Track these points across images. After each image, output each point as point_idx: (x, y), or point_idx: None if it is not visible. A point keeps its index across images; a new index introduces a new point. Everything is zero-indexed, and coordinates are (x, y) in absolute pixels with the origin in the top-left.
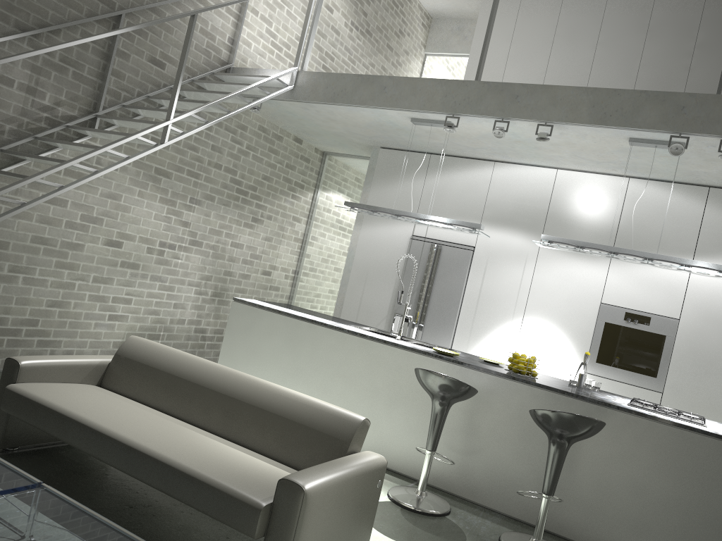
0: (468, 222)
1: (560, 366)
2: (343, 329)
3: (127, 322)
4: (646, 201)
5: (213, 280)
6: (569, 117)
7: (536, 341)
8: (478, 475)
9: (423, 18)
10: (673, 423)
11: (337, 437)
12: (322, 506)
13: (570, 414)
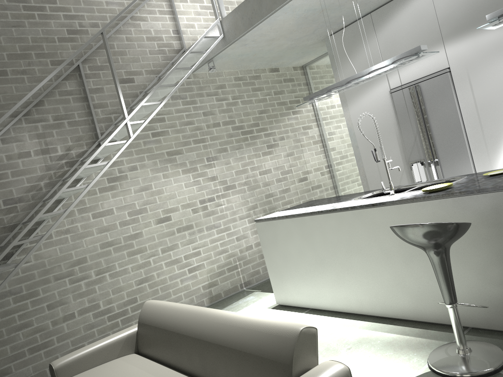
0: (407, 51)
1: None
2: (335, 209)
3: (205, 268)
4: None
5: (259, 206)
6: None
7: None
8: None
9: None
10: None
11: (280, 361)
12: None
13: None
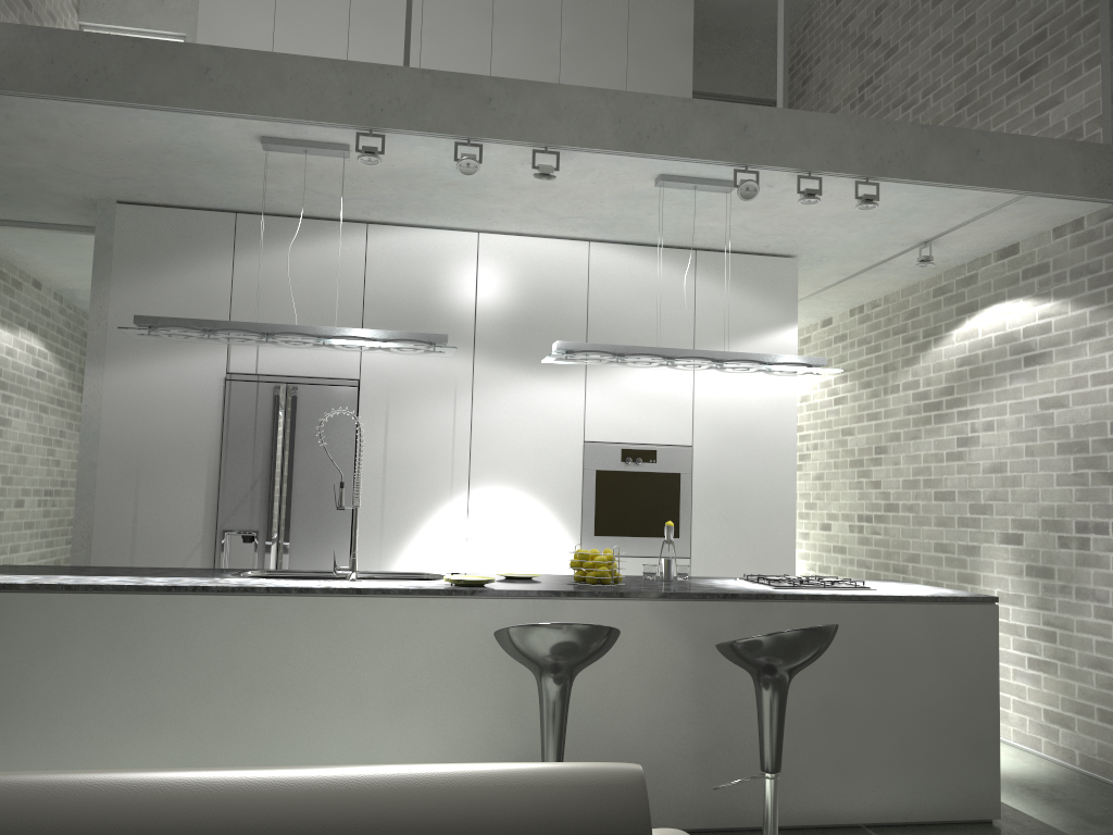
0: (423, 334)
1: (544, 555)
2: (253, 588)
3: None
4: (619, 277)
5: None
6: (585, 139)
7: (497, 523)
8: None
9: None
10: (859, 598)
11: (619, 832)
12: None
13: (812, 629)
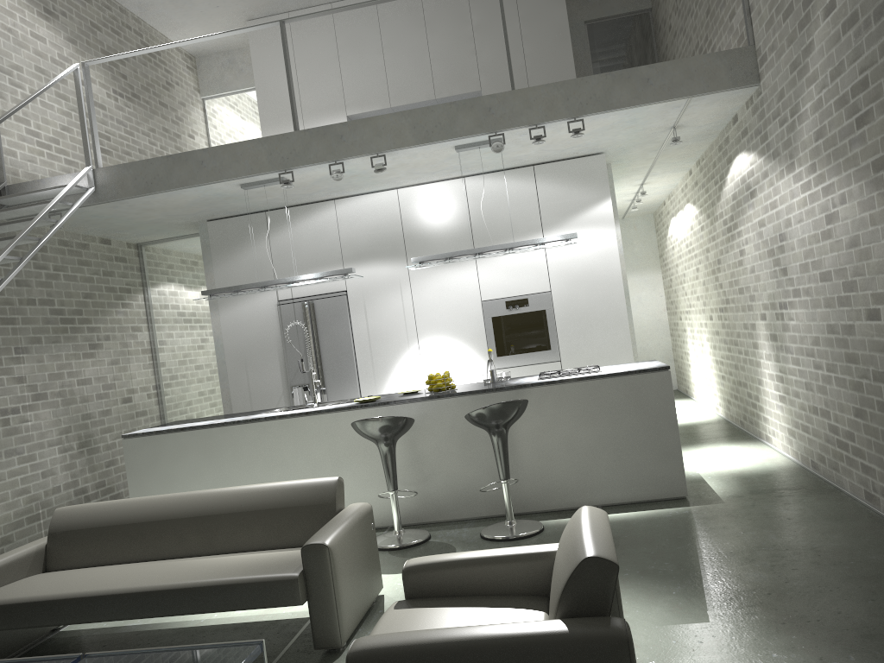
0: (339, 270)
1: (468, 373)
2: (259, 418)
3: None
4: (486, 195)
5: (74, 429)
6: (397, 143)
7: (438, 359)
8: (440, 496)
9: (186, 60)
10: (577, 379)
11: (322, 503)
12: (344, 555)
13: (499, 404)
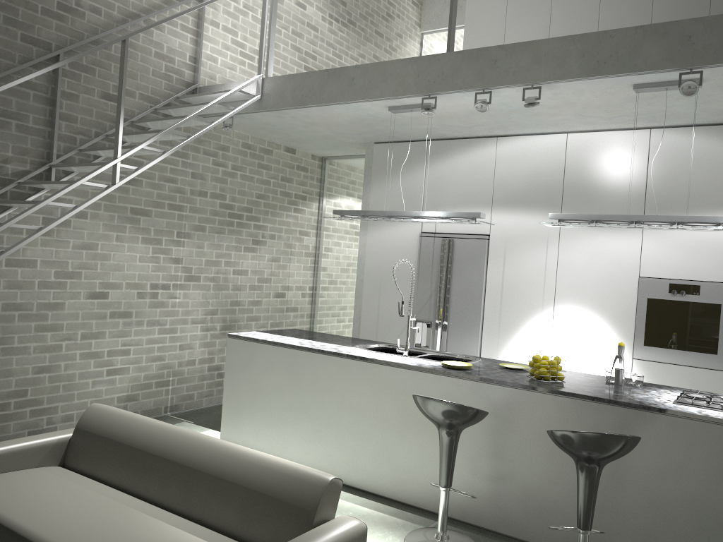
0: (466, 213)
1: (604, 355)
2: (341, 354)
3: (129, 374)
4: (674, 153)
5: (220, 313)
6: (557, 74)
7: (572, 330)
8: (509, 505)
9: None
10: None
11: (301, 506)
12: None
13: (591, 434)
